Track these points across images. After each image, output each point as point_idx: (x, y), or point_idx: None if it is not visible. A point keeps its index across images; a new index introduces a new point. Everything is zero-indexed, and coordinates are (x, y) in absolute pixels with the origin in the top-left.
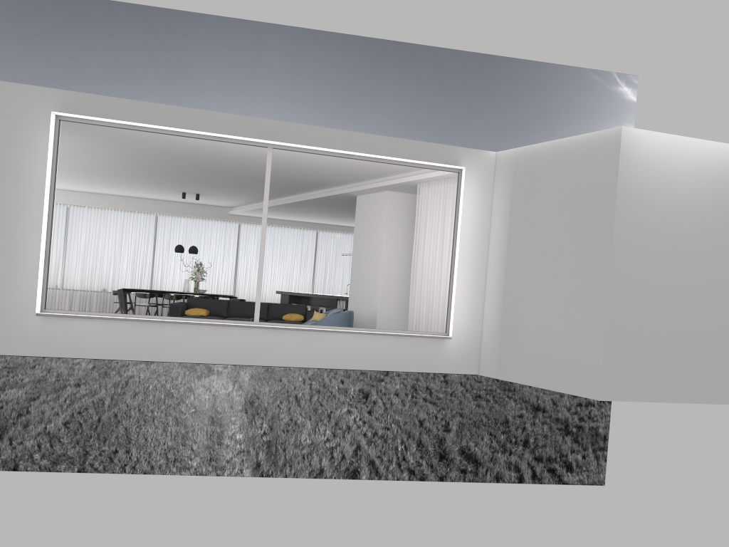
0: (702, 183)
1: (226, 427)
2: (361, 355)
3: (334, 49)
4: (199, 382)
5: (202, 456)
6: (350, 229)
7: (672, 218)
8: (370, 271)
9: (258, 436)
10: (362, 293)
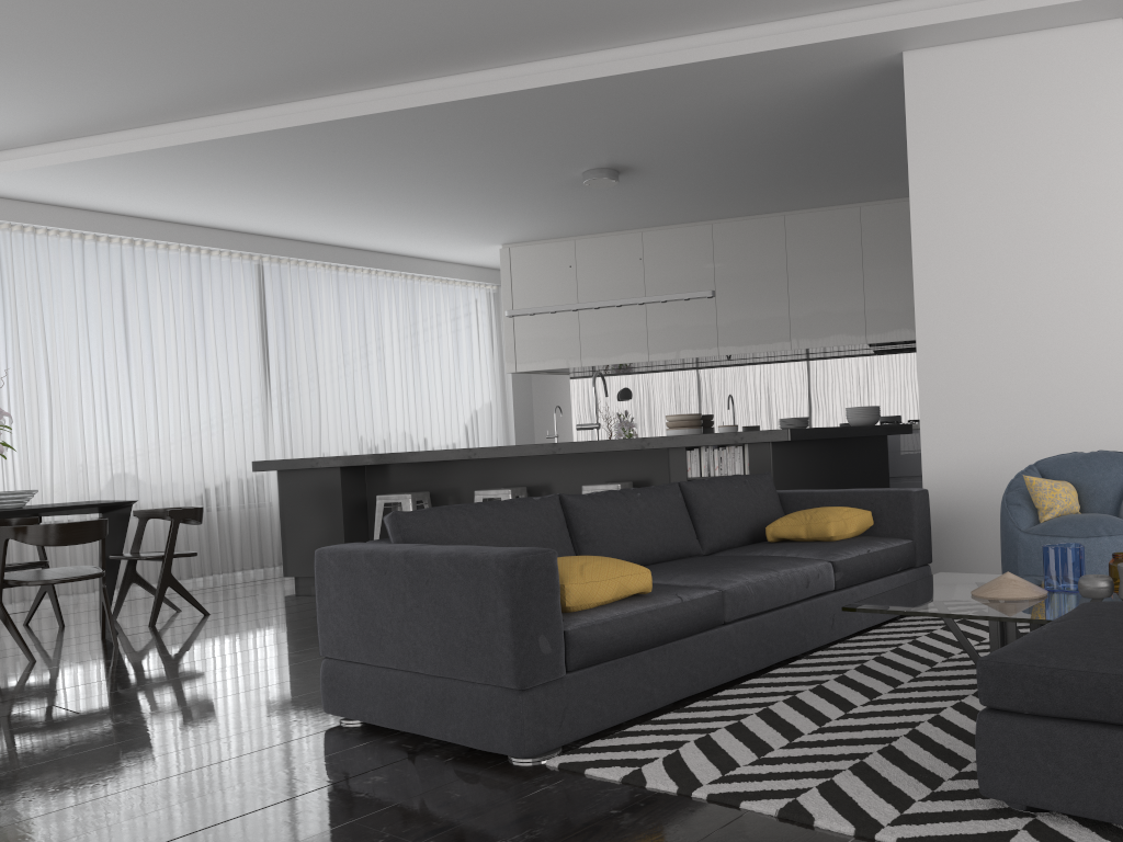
0: None
1: None
2: None
3: None
4: None
5: None
6: (358, 258)
7: None
8: (1059, 311)
9: None
10: (1018, 397)
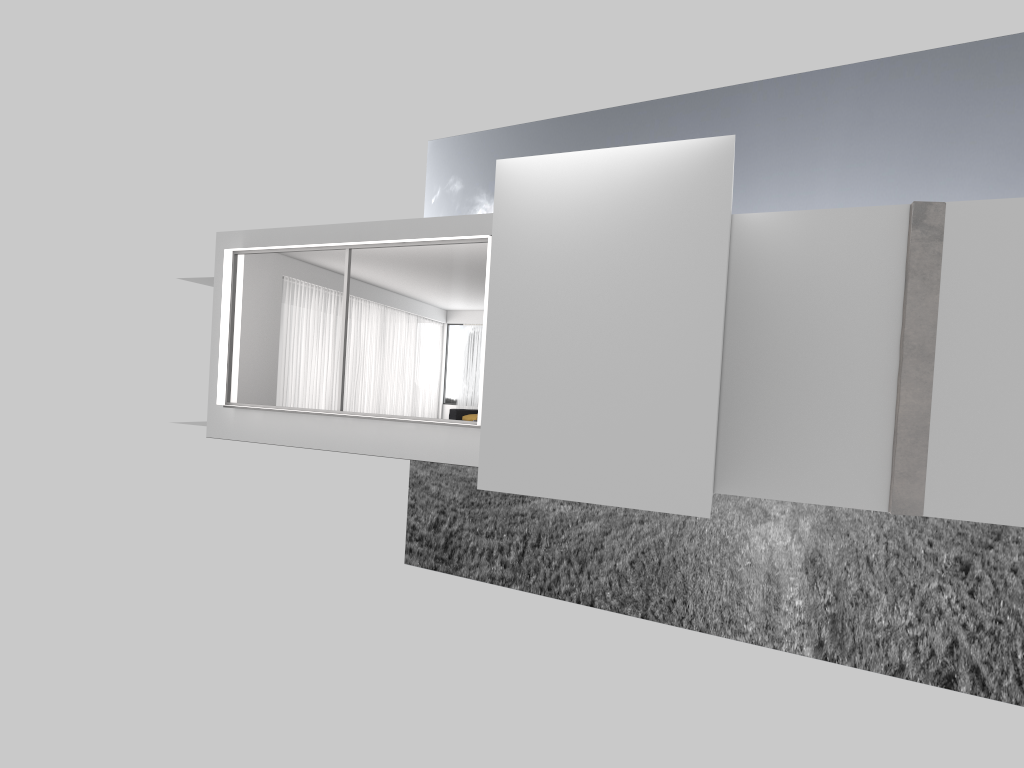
0: (593, 207)
1: (783, 589)
2: (423, 445)
3: (915, 75)
4: (754, 529)
5: (757, 620)
6: None
7: (556, 260)
8: None
9: (821, 605)
10: None
